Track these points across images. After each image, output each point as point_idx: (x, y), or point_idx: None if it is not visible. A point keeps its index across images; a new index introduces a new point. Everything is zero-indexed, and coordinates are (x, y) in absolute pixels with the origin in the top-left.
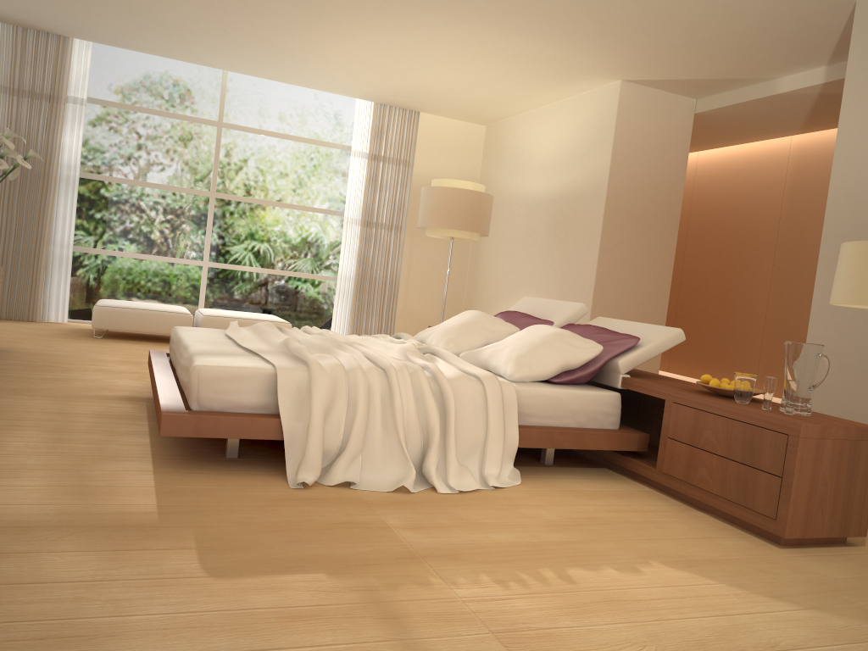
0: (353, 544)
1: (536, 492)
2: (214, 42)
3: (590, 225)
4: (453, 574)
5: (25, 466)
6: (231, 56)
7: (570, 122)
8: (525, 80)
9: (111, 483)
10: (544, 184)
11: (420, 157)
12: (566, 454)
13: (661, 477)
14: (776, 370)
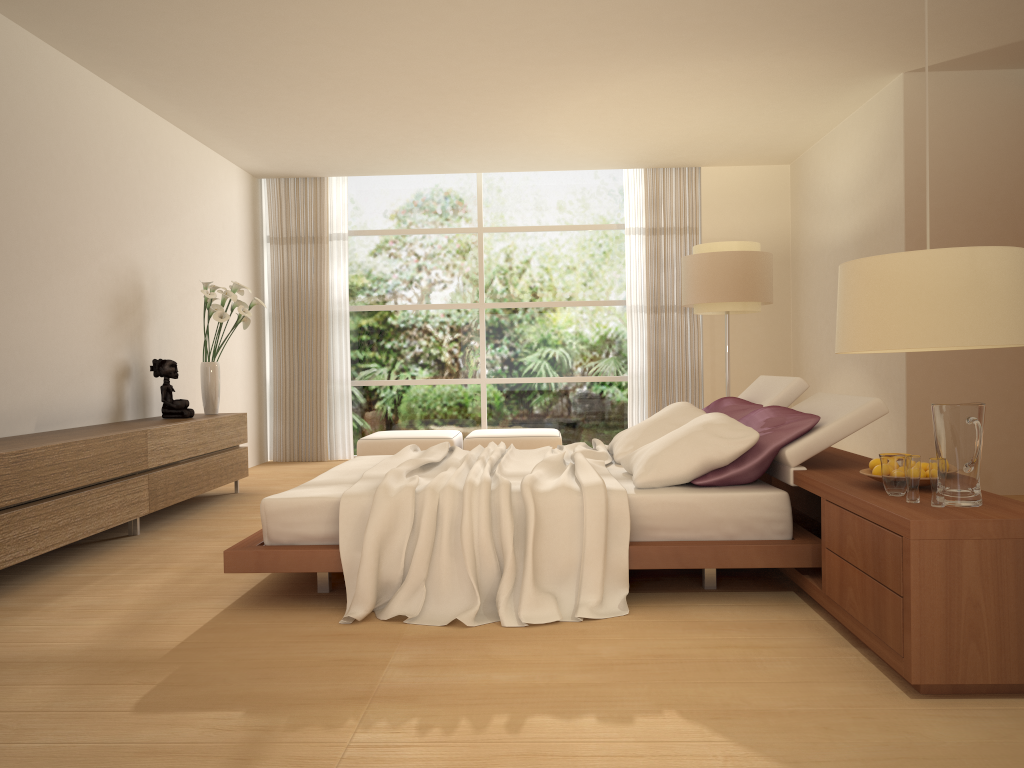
0: (318, 682)
1: (637, 623)
2: (440, 149)
3: None
4: (381, 717)
5: (118, 606)
6: (467, 158)
7: (862, 140)
8: (784, 104)
9: (170, 621)
10: (846, 224)
11: (709, 219)
12: (758, 575)
13: (826, 601)
14: None
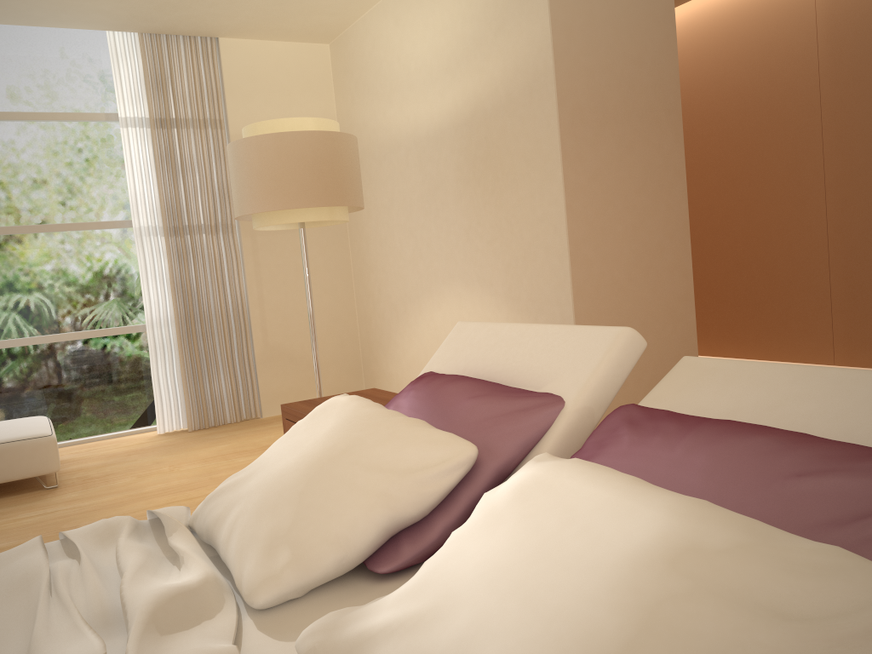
0: None
1: None
2: None
3: (537, 151)
4: None
5: None
6: None
7: None
8: None
9: None
10: (438, 103)
11: (237, 109)
12: None
13: None
14: (868, 324)
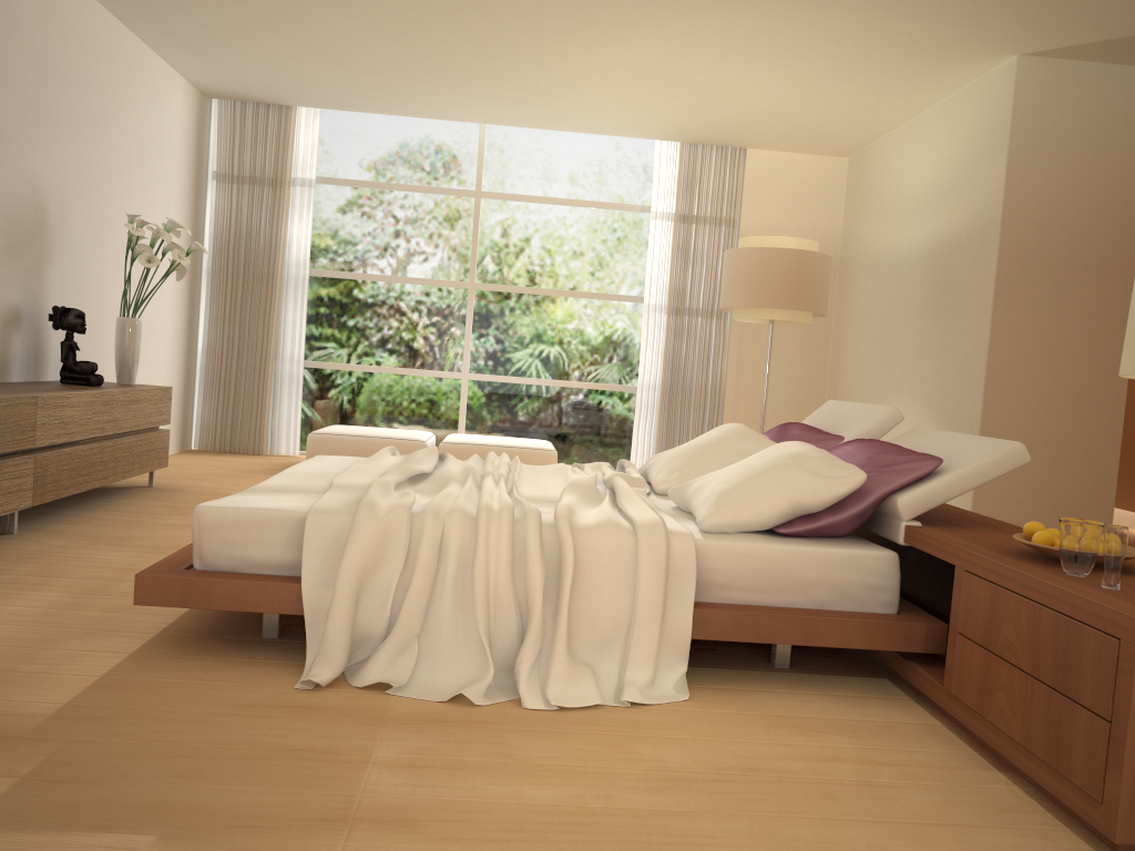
0: (270, 788)
1: (703, 715)
2: (443, 87)
3: (978, 288)
4: None
5: None
6: (473, 102)
7: (951, 133)
8: (868, 79)
9: (49, 668)
10: (919, 232)
11: (750, 211)
12: (835, 652)
13: (950, 702)
14: None
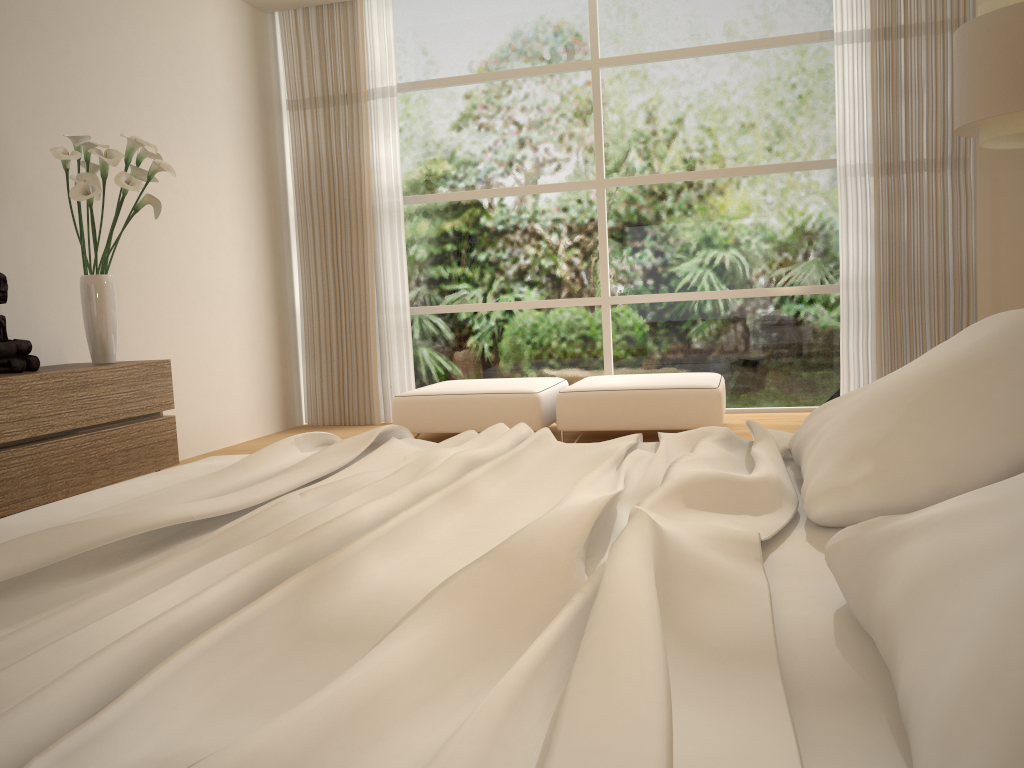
0: None
1: None
2: None
3: None
4: None
5: None
6: None
7: None
8: None
9: None
10: None
11: None
12: None
13: None
14: None
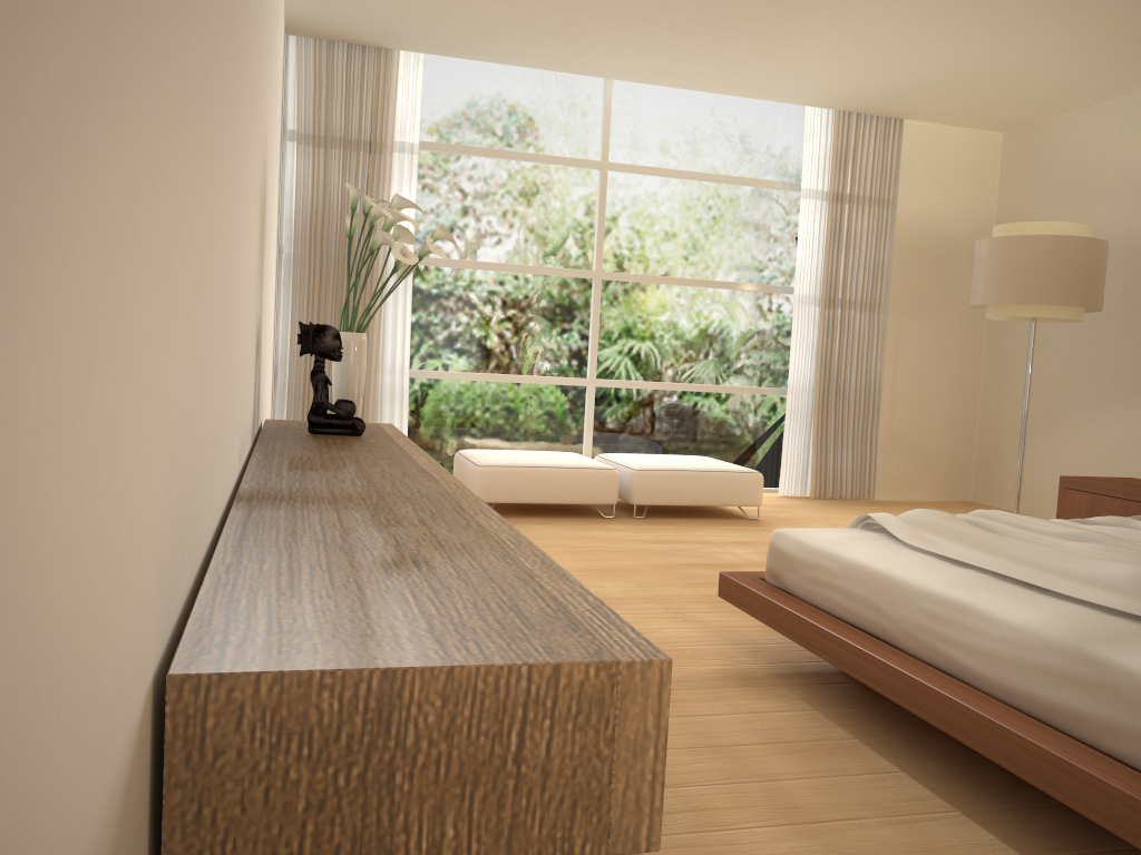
0: None
1: None
2: (635, 32)
3: None
4: None
5: None
6: (648, 53)
7: None
8: None
9: None
10: None
11: (907, 191)
12: None
13: None
14: None
